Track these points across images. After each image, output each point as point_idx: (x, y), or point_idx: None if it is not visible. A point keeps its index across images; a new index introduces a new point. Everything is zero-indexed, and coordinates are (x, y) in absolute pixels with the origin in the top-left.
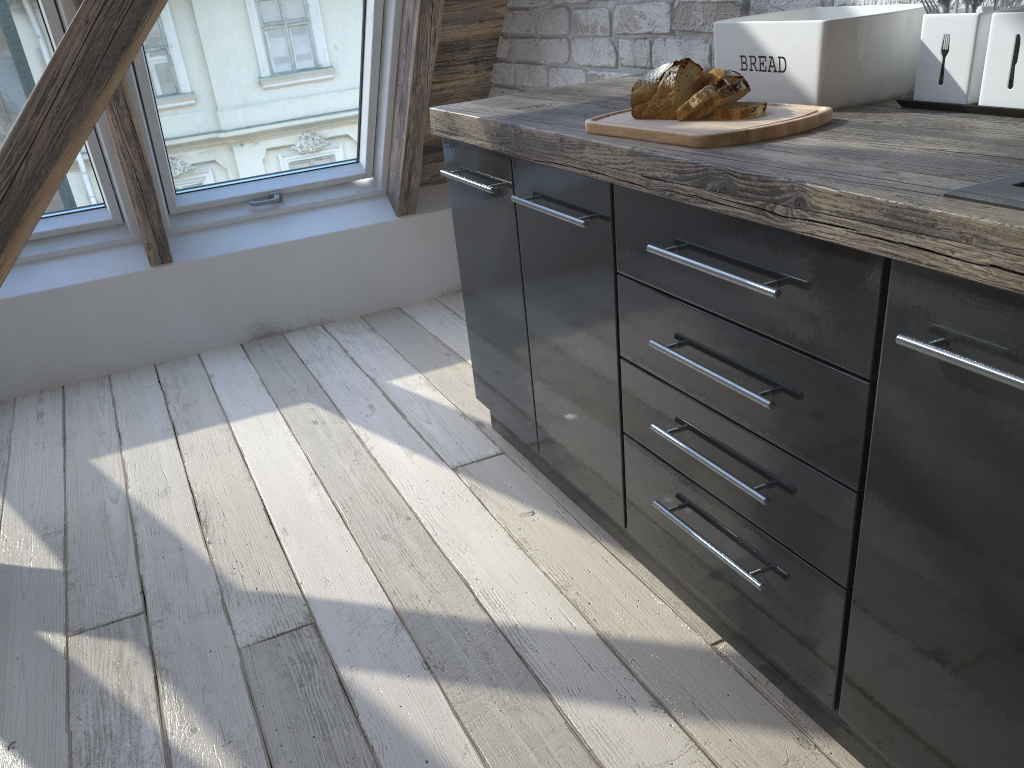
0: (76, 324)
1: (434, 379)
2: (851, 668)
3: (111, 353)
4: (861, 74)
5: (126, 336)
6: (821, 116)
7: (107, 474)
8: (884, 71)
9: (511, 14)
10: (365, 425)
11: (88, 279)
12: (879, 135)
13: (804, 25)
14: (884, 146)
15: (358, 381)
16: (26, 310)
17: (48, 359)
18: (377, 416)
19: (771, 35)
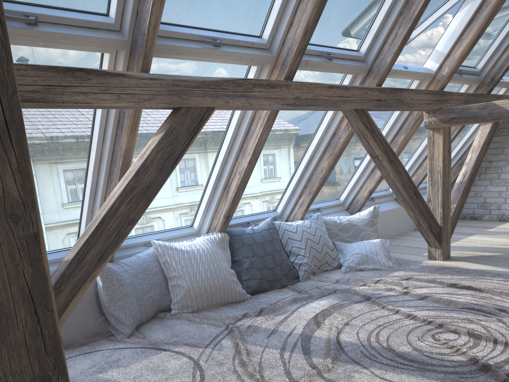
0: (387, 221)
1: (497, 229)
2: None
3: (391, 231)
4: None
5: (394, 226)
6: None
7: (461, 246)
8: None
9: None
10: (506, 235)
11: (391, 208)
12: None
13: None
14: None
15: (476, 231)
16: (380, 216)
17: (381, 231)
18: (504, 233)
19: None
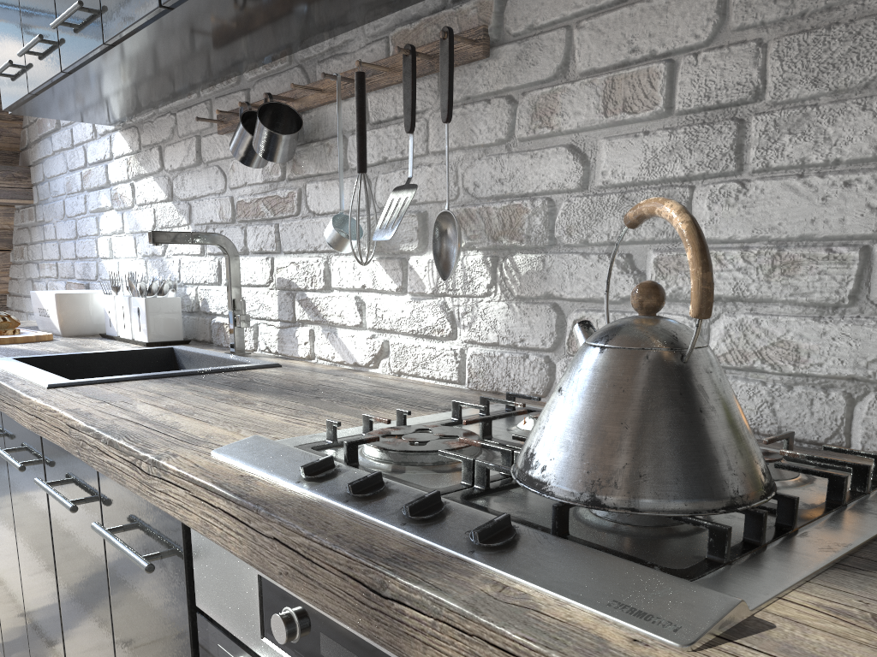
0: None
1: None
2: (2, 624)
3: None
4: (82, 320)
5: None
6: (38, 336)
7: None
8: (97, 320)
9: (11, 281)
10: None
11: None
12: (48, 345)
13: (50, 294)
14: (33, 348)
15: None
16: None
17: None
18: None
19: (44, 298)
